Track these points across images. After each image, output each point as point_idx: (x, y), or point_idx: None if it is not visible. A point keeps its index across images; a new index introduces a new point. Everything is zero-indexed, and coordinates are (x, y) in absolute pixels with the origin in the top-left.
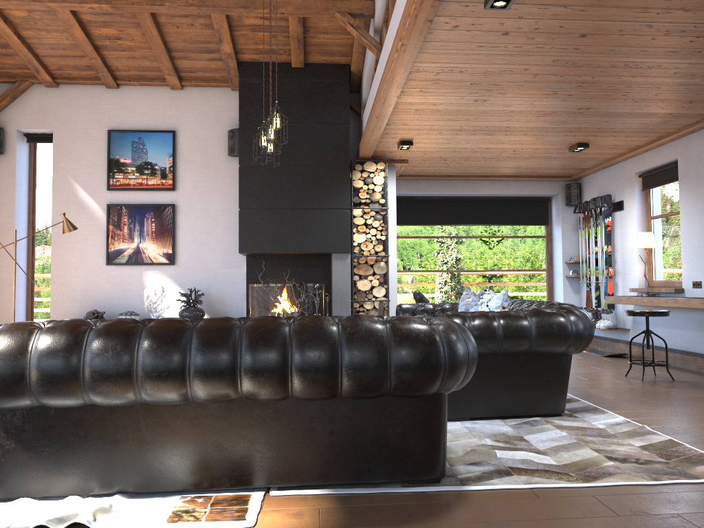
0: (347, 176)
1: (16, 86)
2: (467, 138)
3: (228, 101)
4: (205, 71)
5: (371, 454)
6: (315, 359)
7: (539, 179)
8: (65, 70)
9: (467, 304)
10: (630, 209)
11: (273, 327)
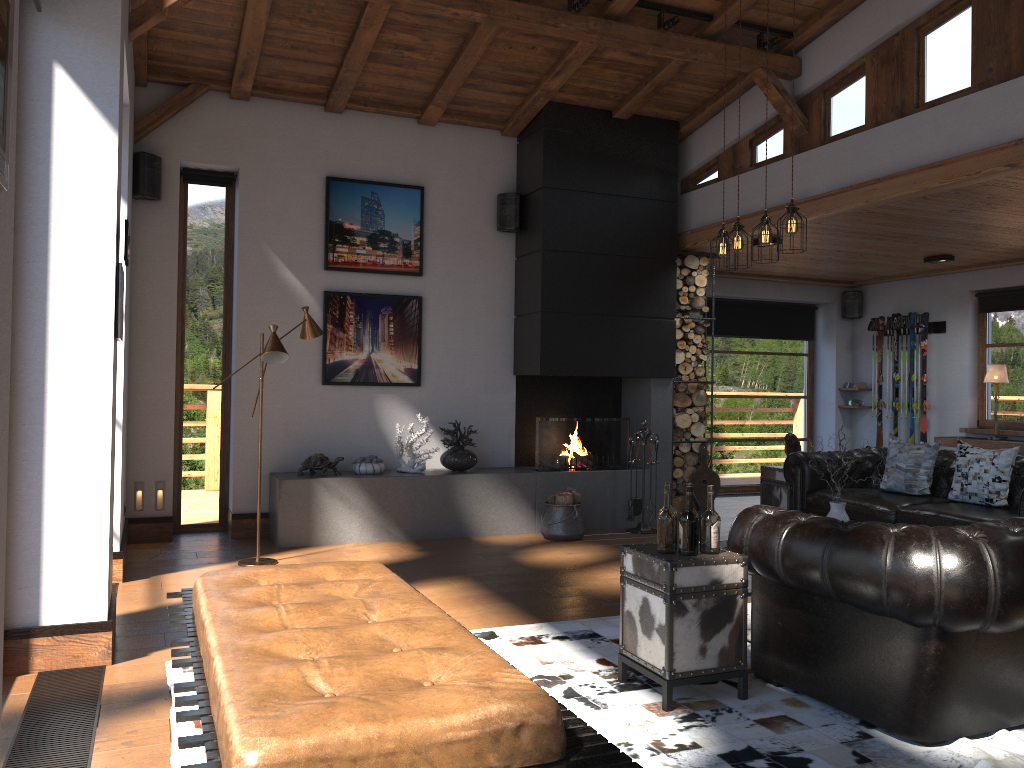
0: (673, 274)
1: (190, 92)
2: (845, 240)
3: (495, 150)
4: (486, 105)
5: None
6: None
7: (819, 283)
8: (279, 78)
9: (918, 456)
10: (957, 333)
11: None
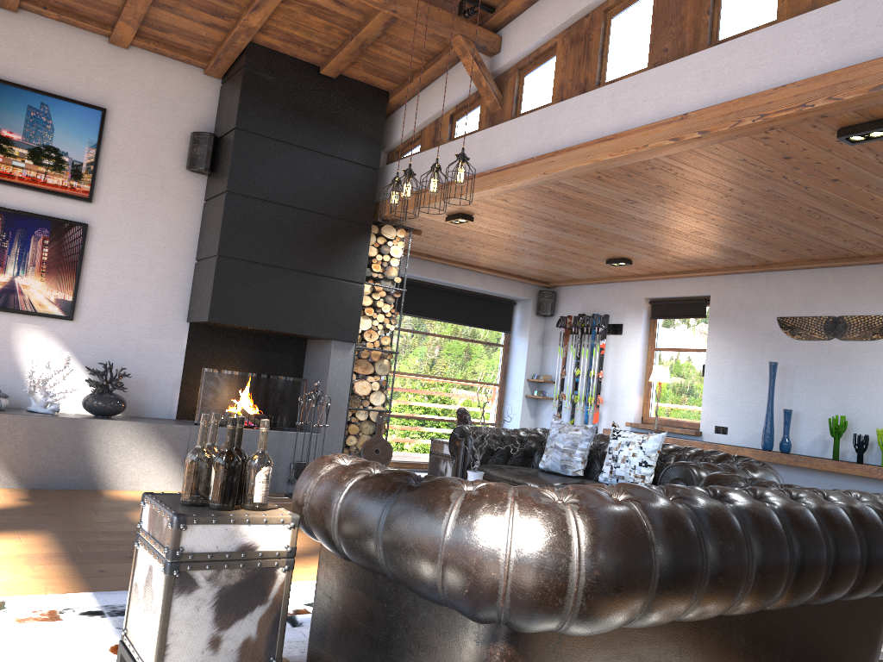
0: (367, 239)
1: None
2: (534, 228)
3: (196, 88)
4: (185, 35)
5: (842, 660)
6: (882, 551)
7: (518, 279)
8: None
9: (575, 438)
10: (632, 335)
11: (837, 508)
